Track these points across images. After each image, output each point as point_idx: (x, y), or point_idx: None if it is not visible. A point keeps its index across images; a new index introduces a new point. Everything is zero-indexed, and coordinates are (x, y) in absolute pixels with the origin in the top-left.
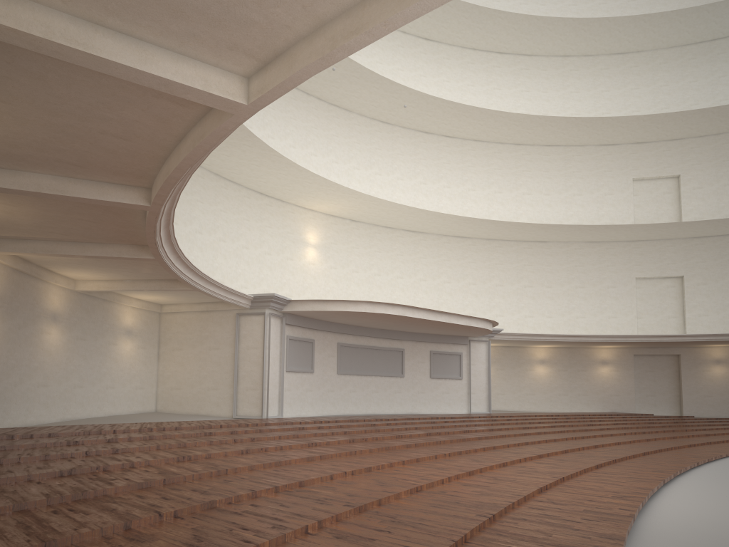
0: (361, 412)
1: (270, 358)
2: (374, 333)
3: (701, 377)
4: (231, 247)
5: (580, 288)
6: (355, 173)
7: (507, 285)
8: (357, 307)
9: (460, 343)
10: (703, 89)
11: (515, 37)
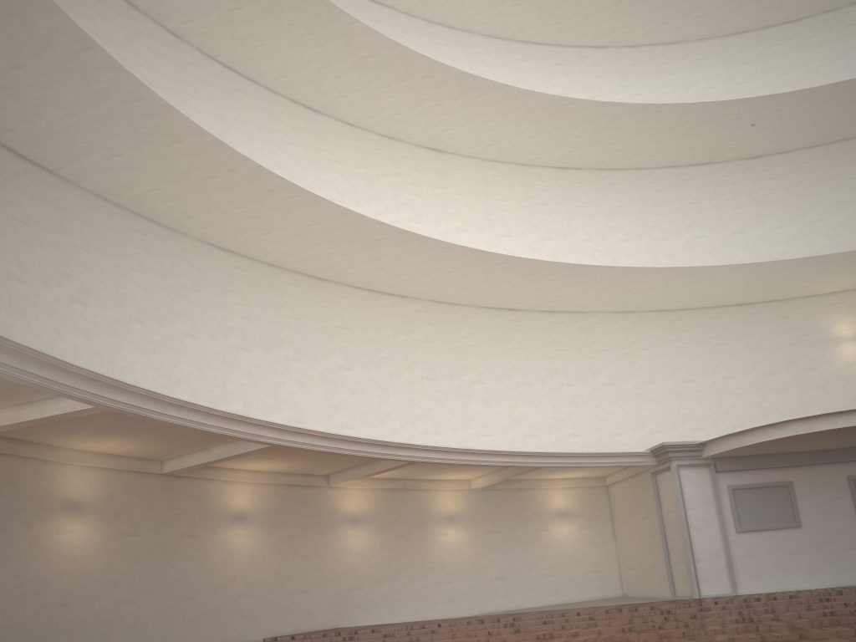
0: None
1: (695, 520)
2: None
3: None
4: (705, 384)
5: None
6: None
7: None
8: (782, 431)
9: None
10: None
11: None
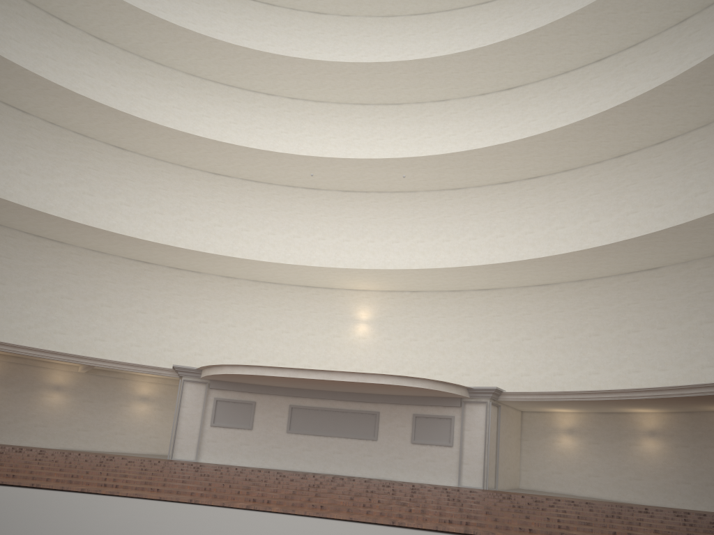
0: (316, 470)
1: (186, 414)
2: (337, 396)
3: None
4: (269, 333)
5: (707, 323)
6: (419, 246)
7: (605, 334)
8: (222, 370)
9: (449, 405)
10: None
11: (589, 40)
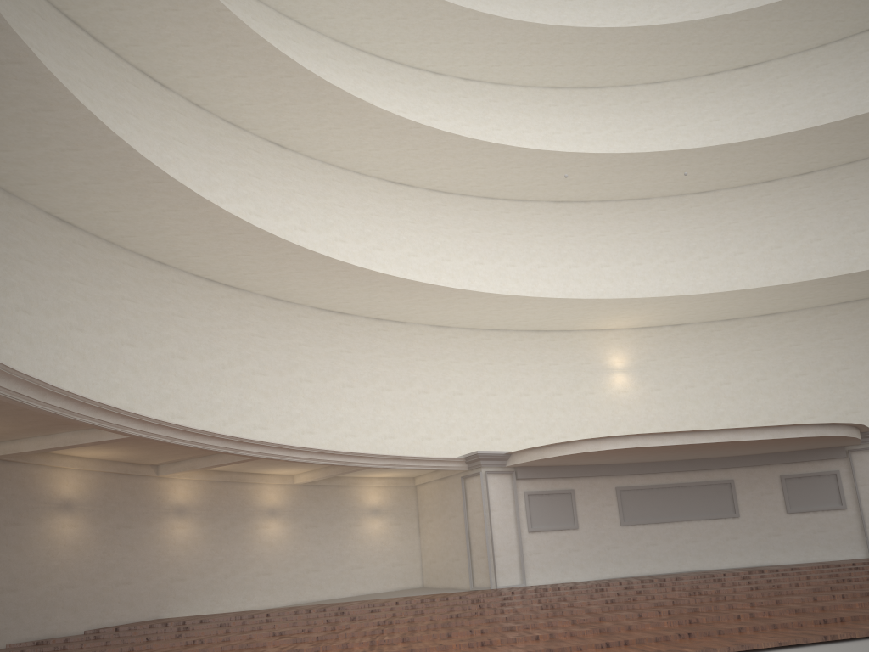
0: (670, 569)
1: (496, 521)
2: (675, 467)
3: None
4: (505, 398)
5: None
6: (669, 267)
7: None
8: (576, 448)
9: (830, 458)
10: None
11: None
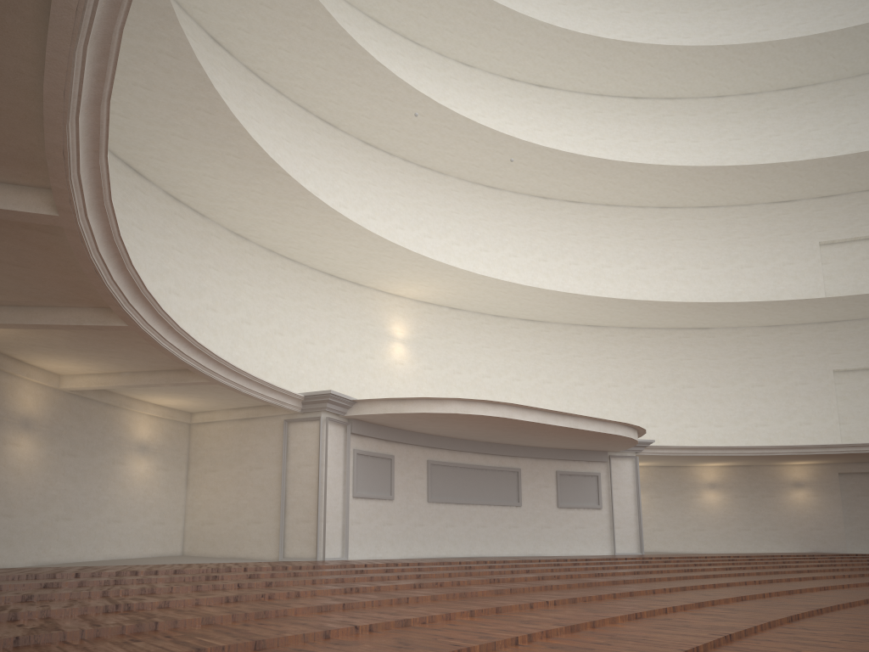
0: (462, 553)
1: (328, 479)
2: (478, 448)
3: None
4: (291, 342)
5: (758, 386)
6: (454, 249)
7: (660, 386)
8: (444, 407)
9: (596, 460)
10: None
11: (653, 76)
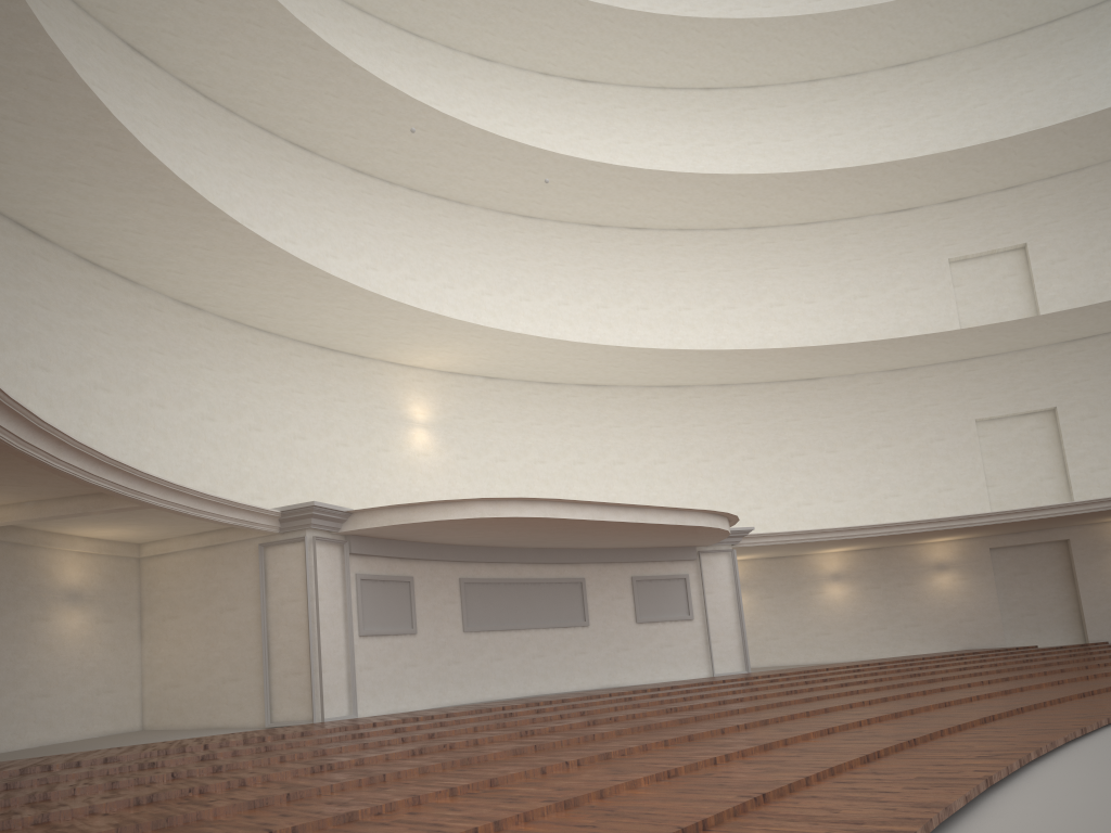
0: (515, 693)
1: (323, 616)
2: (527, 556)
3: (1110, 573)
4: (273, 439)
5: (885, 447)
6: (485, 301)
7: (762, 457)
8: (466, 511)
9: (682, 559)
10: (1044, 101)
11: (726, 59)
